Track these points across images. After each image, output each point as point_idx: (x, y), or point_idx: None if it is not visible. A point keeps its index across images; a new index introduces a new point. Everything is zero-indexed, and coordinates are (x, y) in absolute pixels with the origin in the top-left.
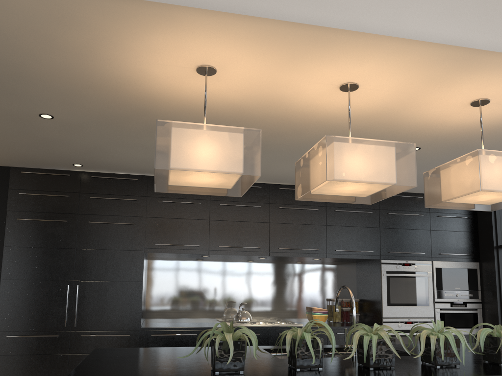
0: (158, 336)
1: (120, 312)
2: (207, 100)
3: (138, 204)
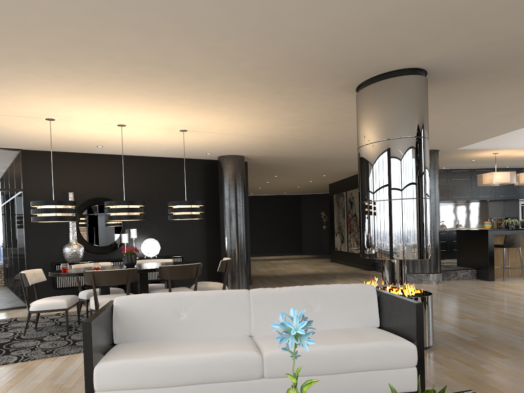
0: None
1: None
2: (485, 156)
3: None
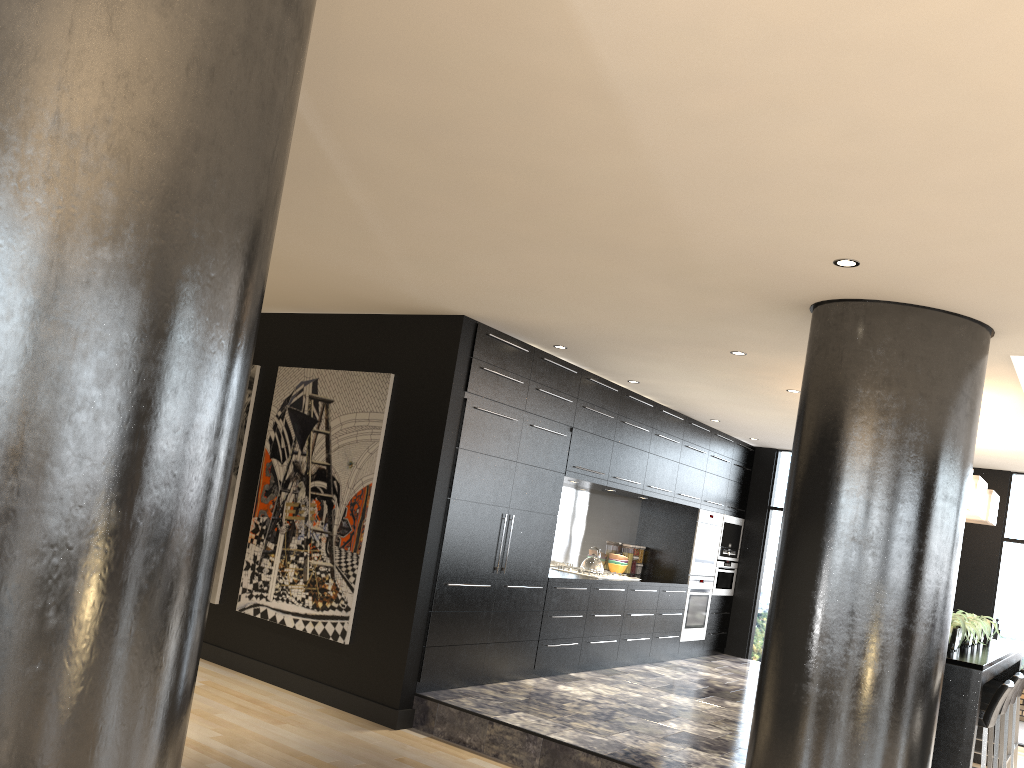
0: (559, 589)
1: (537, 556)
2: None
3: (570, 407)
